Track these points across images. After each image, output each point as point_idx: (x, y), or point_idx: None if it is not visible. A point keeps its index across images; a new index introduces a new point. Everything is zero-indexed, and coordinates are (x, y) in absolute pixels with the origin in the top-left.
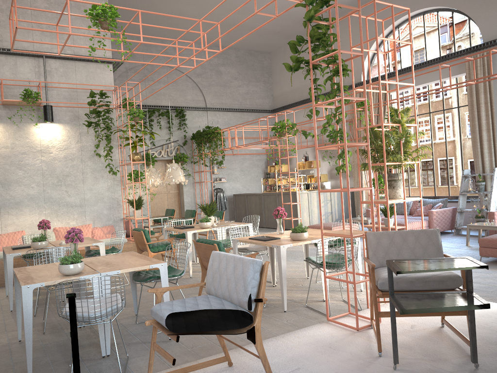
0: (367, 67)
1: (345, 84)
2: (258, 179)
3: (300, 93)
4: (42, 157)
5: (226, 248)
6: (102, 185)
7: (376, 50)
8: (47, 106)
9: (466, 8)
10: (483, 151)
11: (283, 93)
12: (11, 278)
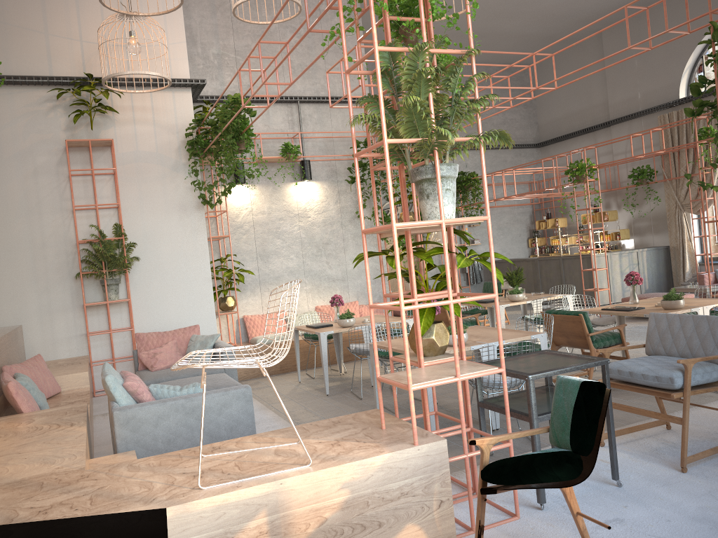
0: (687, 78)
1: (653, 103)
2: (522, 240)
3: (580, 118)
4: (300, 222)
5: None
6: None
7: (701, 54)
8: (305, 161)
9: None
10: None
11: (554, 119)
12: (326, 359)
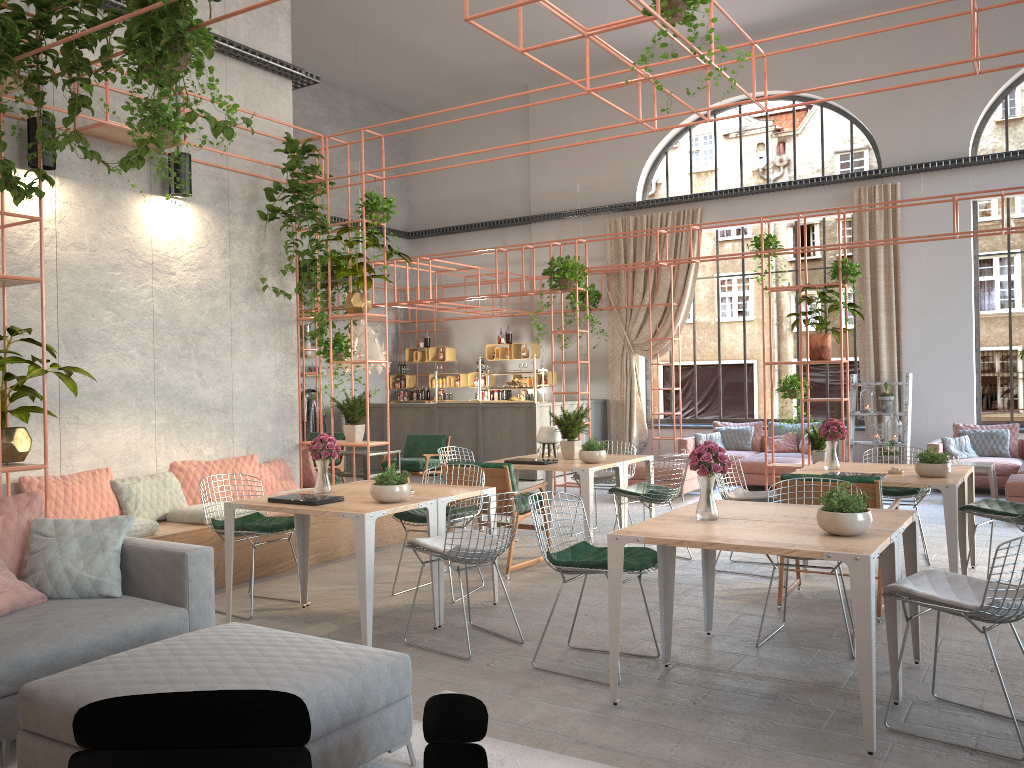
0: (645, 176)
1: (597, 201)
2: (380, 376)
3: (483, 206)
4: (154, 281)
5: (666, 502)
6: (266, 364)
7: (665, 148)
8: (185, 156)
9: (854, 106)
10: (880, 345)
11: (439, 200)
12: (371, 573)
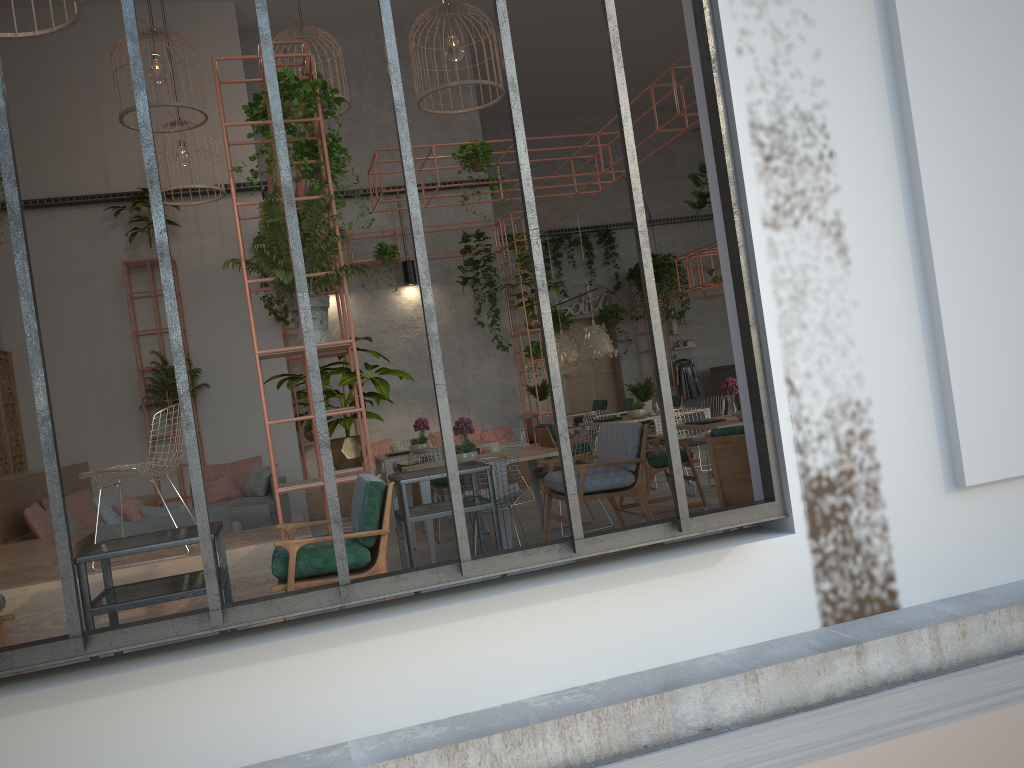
0: None
1: None
2: None
3: None
4: (406, 334)
5: None
6: (489, 368)
7: None
8: (408, 262)
9: None
10: None
11: None
12: None
